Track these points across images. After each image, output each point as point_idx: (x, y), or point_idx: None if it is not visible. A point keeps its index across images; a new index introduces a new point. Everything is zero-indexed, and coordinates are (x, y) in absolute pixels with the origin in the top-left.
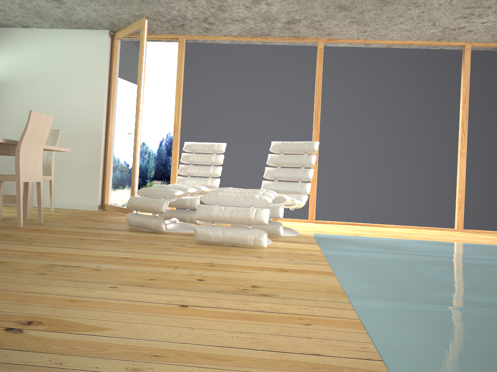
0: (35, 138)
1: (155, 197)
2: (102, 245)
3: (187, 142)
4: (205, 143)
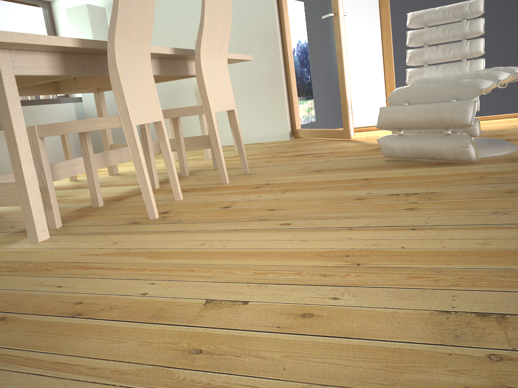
0: (215, 39)
1: (431, 101)
2: (424, 210)
3: (411, 12)
4: (444, 7)
